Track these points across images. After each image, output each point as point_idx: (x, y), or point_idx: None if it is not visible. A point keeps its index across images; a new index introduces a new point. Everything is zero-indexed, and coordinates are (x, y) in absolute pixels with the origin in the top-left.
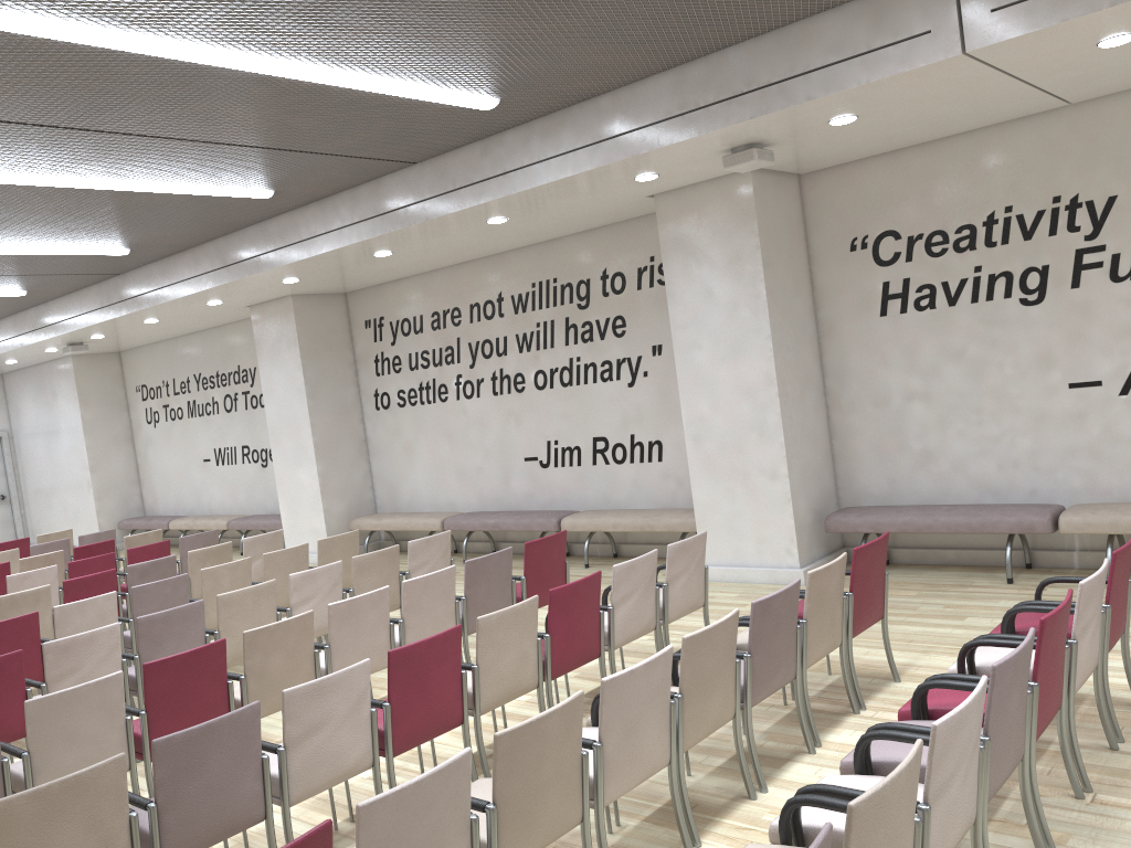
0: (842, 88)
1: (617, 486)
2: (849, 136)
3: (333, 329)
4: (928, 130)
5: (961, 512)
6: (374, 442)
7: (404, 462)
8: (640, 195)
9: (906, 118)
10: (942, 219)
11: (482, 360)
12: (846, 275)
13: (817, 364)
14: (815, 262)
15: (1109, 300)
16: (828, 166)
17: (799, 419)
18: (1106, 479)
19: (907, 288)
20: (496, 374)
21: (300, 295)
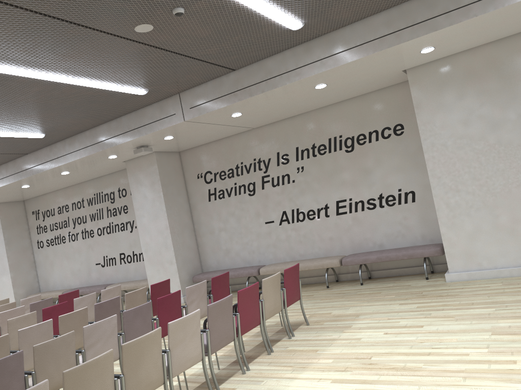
0: (154, 131)
1: (129, 272)
2: (180, 141)
3: (18, 216)
4: (210, 137)
5: (233, 270)
6: (38, 262)
7: (50, 269)
8: (119, 162)
9: (194, 135)
10: (223, 166)
11: (77, 225)
12: (197, 187)
13: (190, 220)
14: (187, 182)
15: (272, 193)
16: (187, 148)
17: (181, 241)
18: (279, 255)
19: (215, 191)
20: (83, 230)
21: (2, 202)
